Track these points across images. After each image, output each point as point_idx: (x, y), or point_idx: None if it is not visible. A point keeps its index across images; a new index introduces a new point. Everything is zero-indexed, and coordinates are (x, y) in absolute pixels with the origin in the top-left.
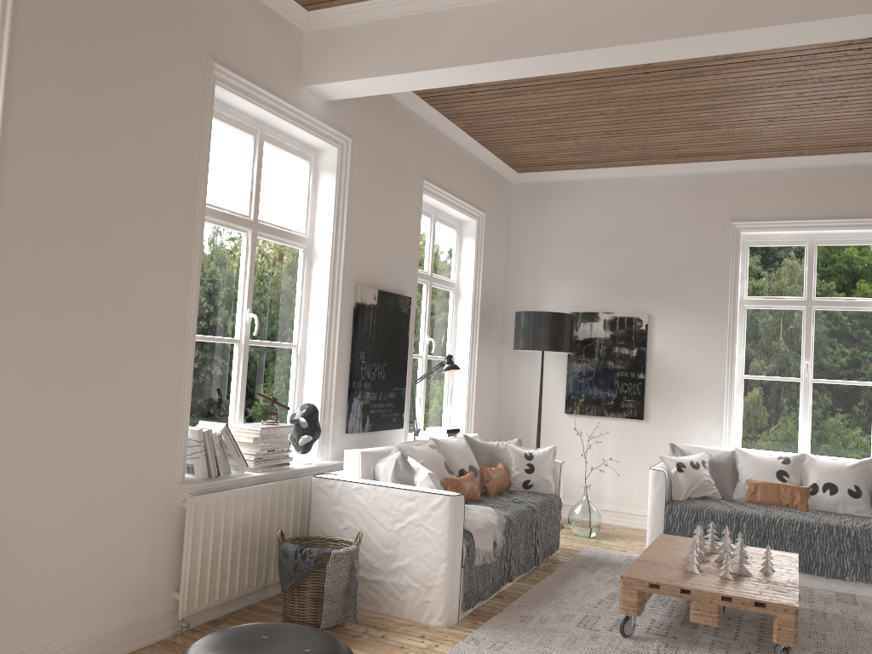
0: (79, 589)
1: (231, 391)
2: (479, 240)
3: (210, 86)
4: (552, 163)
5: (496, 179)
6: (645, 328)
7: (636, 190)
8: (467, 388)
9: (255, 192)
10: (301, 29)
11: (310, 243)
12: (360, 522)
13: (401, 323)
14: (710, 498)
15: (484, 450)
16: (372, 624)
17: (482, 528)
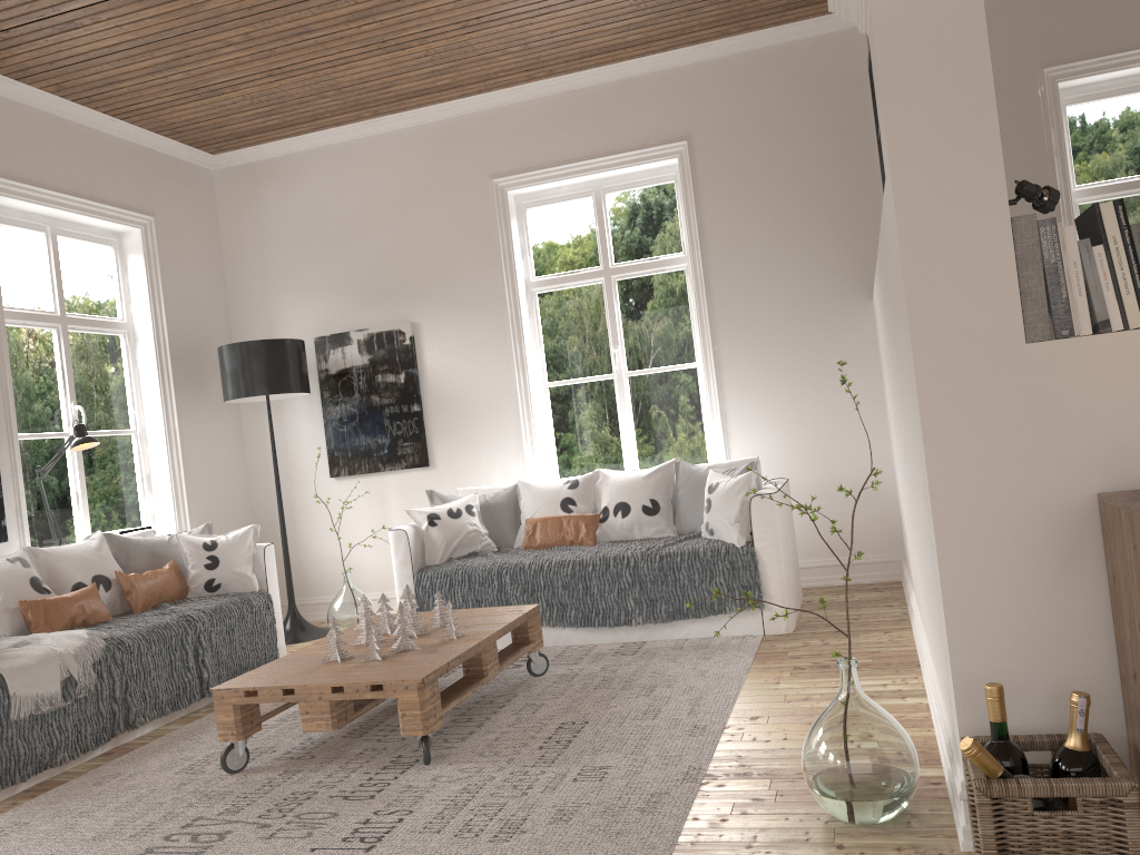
0: None
1: None
2: (151, 256)
3: None
4: (245, 133)
5: (170, 166)
6: (410, 342)
7: (370, 155)
8: (170, 468)
9: None
10: None
11: None
12: None
13: None
14: (480, 553)
15: (141, 550)
16: None
17: (32, 663)
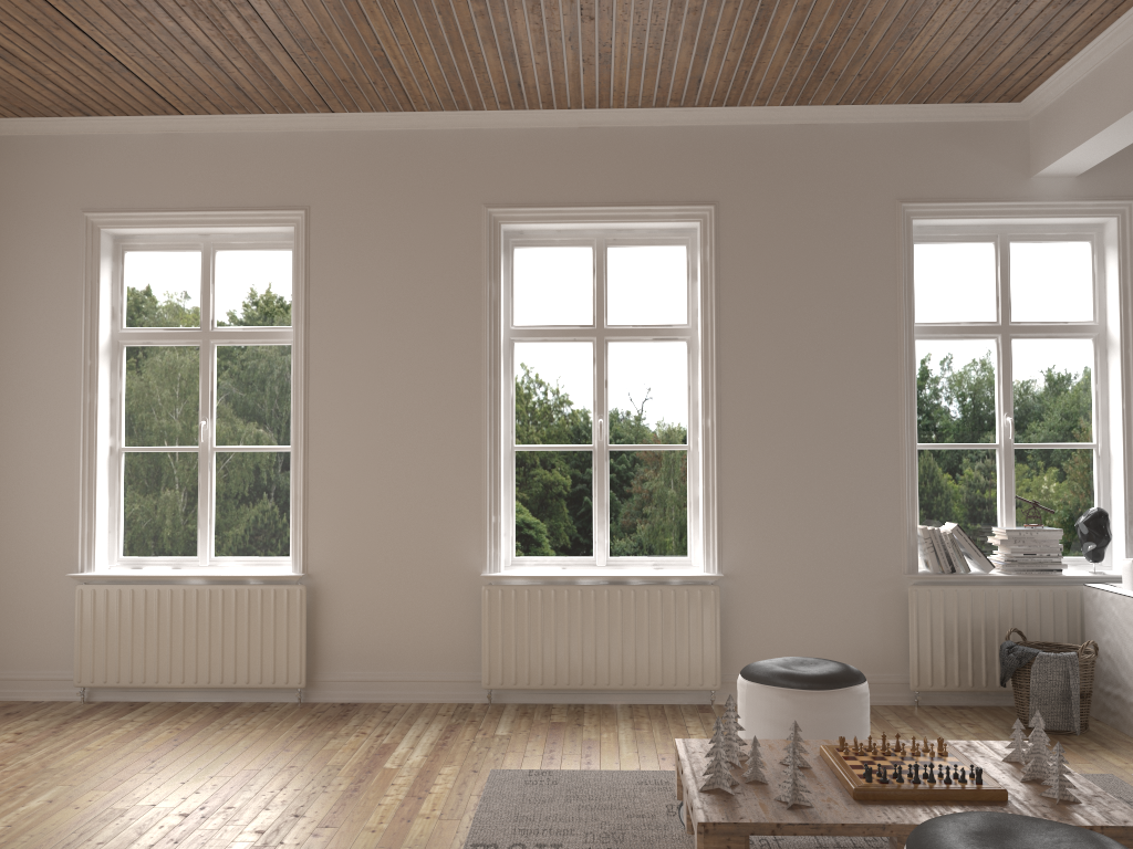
0: (812, 642)
1: (995, 495)
2: None
3: (899, 226)
4: None
5: None
6: None
7: None
8: None
9: (1001, 297)
10: (1023, 119)
11: (1101, 330)
12: (1115, 636)
13: None
14: None
15: None
16: (1104, 742)
17: None
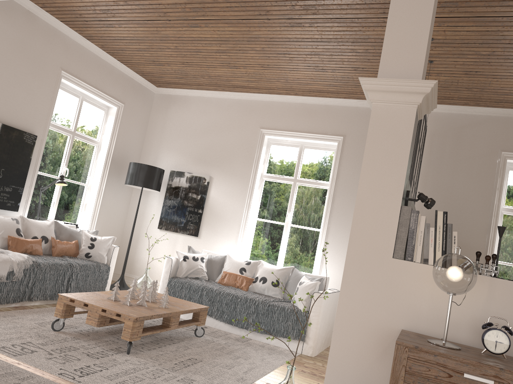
0: None
1: None
2: (117, 119)
3: None
4: (170, 83)
5: (138, 87)
6: (207, 184)
7: (216, 105)
8: (95, 204)
9: None
10: None
11: None
12: None
13: (24, 148)
14: (199, 279)
15: (66, 232)
16: None
17: None
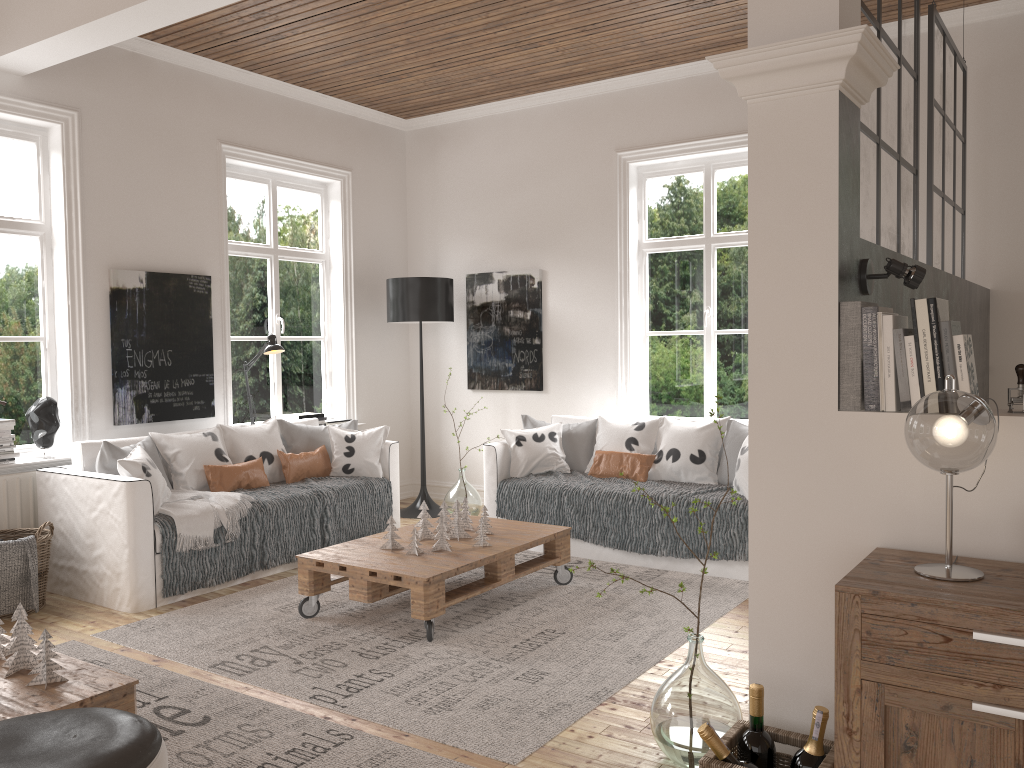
0: None
1: None
2: (346, 203)
3: None
4: (426, 105)
5: (369, 130)
6: (538, 286)
7: (522, 125)
8: (345, 369)
9: None
10: None
11: (48, 230)
12: (69, 513)
13: (195, 304)
14: (554, 473)
15: (302, 435)
16: (62, 612)
17: (195, 514)
